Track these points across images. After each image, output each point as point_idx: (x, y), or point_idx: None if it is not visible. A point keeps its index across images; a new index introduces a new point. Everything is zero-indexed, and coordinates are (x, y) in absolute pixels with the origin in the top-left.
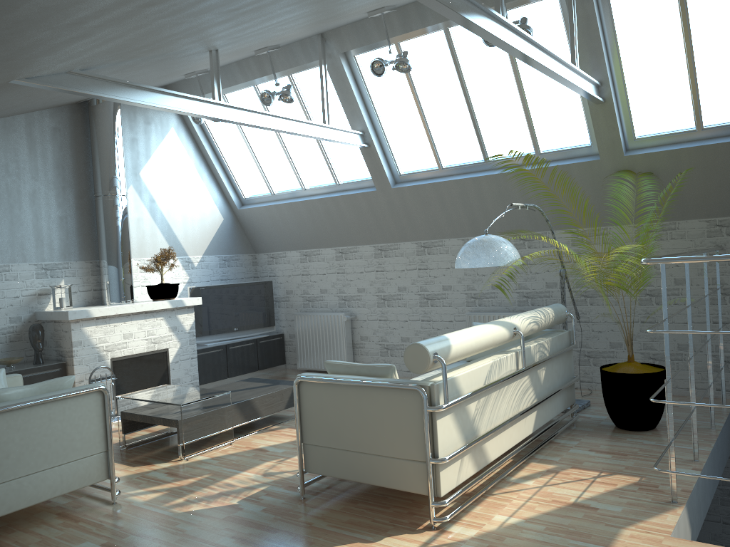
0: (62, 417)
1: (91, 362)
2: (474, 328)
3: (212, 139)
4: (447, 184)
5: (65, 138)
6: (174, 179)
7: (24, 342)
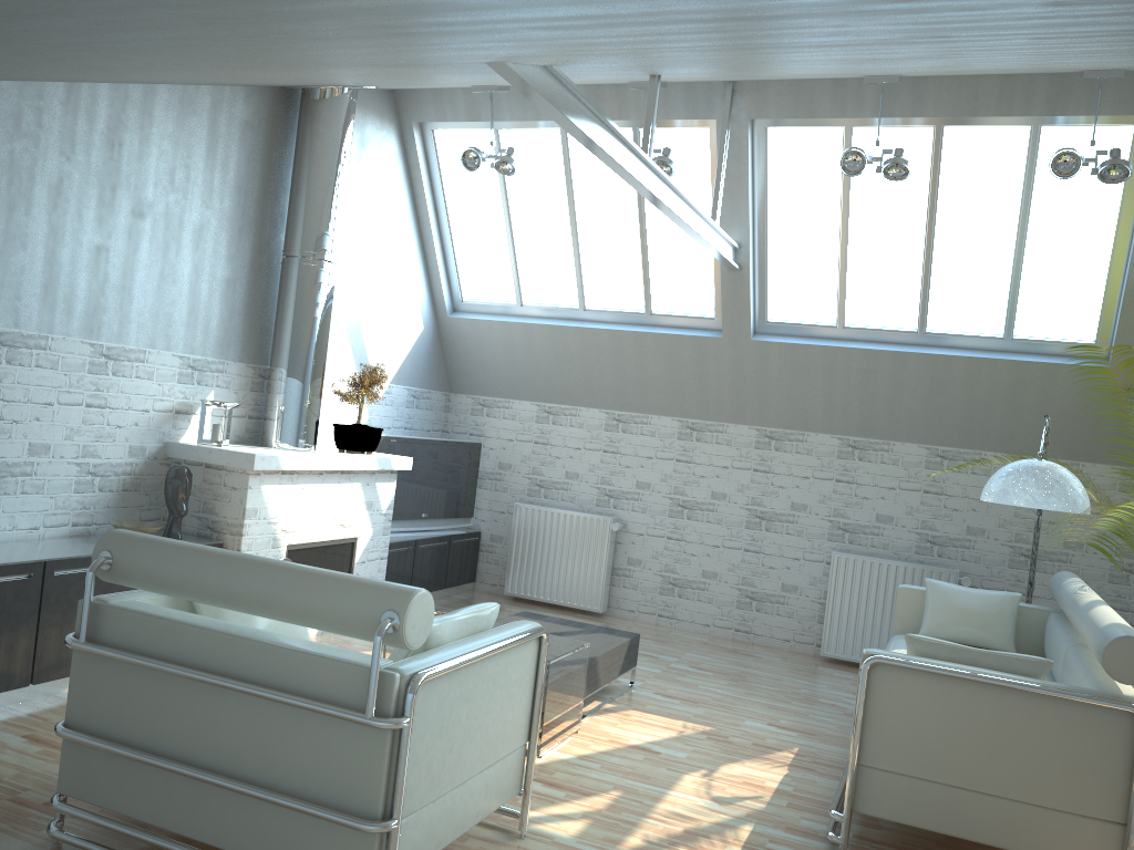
0: (503, 680)
1: (263, 549)
2: (1115, 613)
3: (440, 195)
4: (848, 353)
5: (257, 143)
6: (377, 249)
7: (142, 494)
